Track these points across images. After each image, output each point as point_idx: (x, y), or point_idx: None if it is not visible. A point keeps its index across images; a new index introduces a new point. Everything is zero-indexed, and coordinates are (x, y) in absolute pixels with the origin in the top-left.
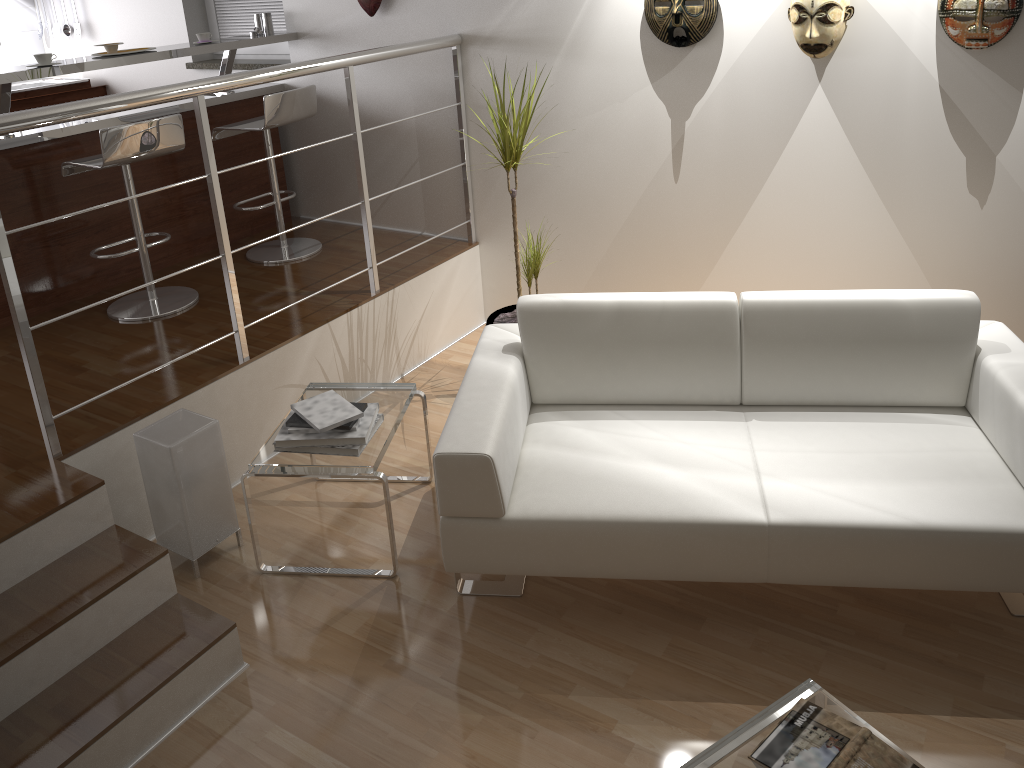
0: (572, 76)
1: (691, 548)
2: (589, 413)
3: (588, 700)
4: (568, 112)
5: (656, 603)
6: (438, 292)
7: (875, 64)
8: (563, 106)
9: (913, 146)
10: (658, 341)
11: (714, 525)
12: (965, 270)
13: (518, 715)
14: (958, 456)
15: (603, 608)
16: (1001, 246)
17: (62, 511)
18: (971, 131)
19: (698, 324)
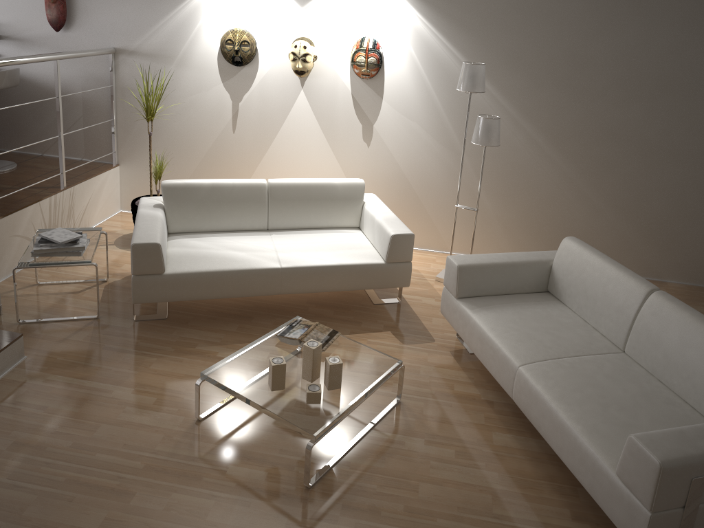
0: (180, 76)
1: (249, 281)
2: (197, 235)
3: (204, 348)
4: (177, 94)
5: (231, 314)
6: (97, 190)
7: (326, 82)
8: (174, 91)
9: (341, 119)
10: (231, 200)
11: (259, 270)
12: (362, 175)
13: (173, 356)
14: (355, 242)
15: (207, 318)
16: (376, 164)
17: None
18: (364, 114)
19: (249, 192)
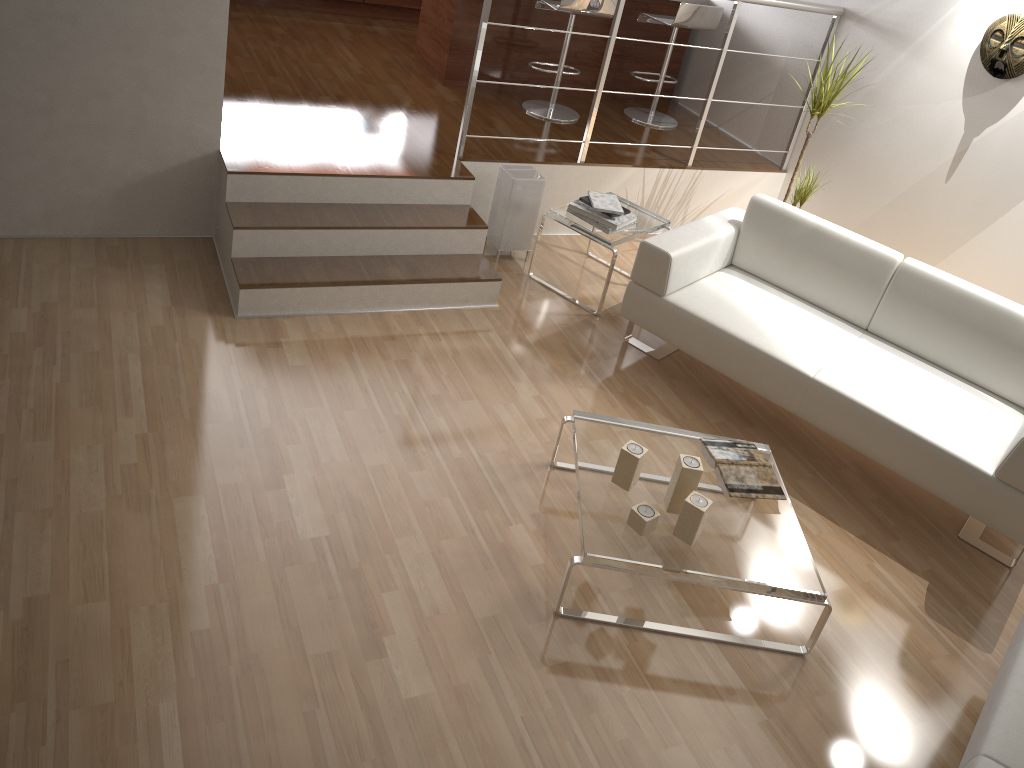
0: (908, 70)
1: (759, 368)
2: (761, 284)
3: (654, 413)
4: (893, 97)
5: (732, 405)
6: (735, 190)
7: None
8: (891, 91)
9: None
10: (830, 260)
11: (779, 361)
12: None
13: (613, 396)
14: (981, 421)
15: (699, 390)
16: None
17: (449, 181)
18: None
19: (863, 262)
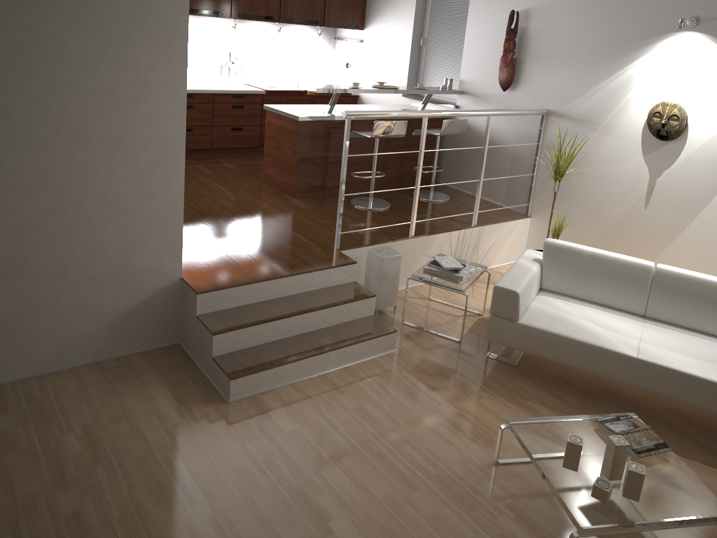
0: (601, 142)
1: (598, 358)
2: (567, 299)
3: (535, 405)
4: (595, 160)
5: (577, 387)
6: (503, 235)
7: None
8: (593, 156)
9: None
10: (609, 274)
11: (611, 351)
12: None
13: (504, 399)
14: None
15: (551, 381)
16: None
17: (341, 267)
18: None
19: (631, 272)
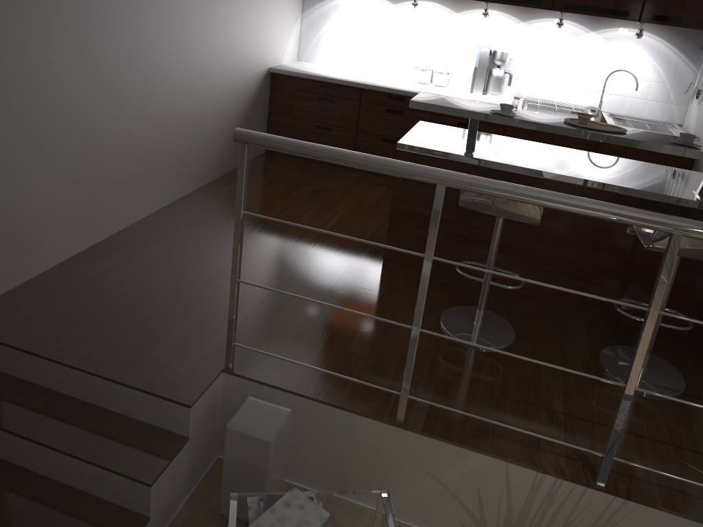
0: None
1: None
2: None
3: None
4: None
5: None
6: None
7: None
8: None
9: None
10: None
11: None
12: None
13: None
14: None
15: None
16: None
17: (160, 400)
18: None
19: None
